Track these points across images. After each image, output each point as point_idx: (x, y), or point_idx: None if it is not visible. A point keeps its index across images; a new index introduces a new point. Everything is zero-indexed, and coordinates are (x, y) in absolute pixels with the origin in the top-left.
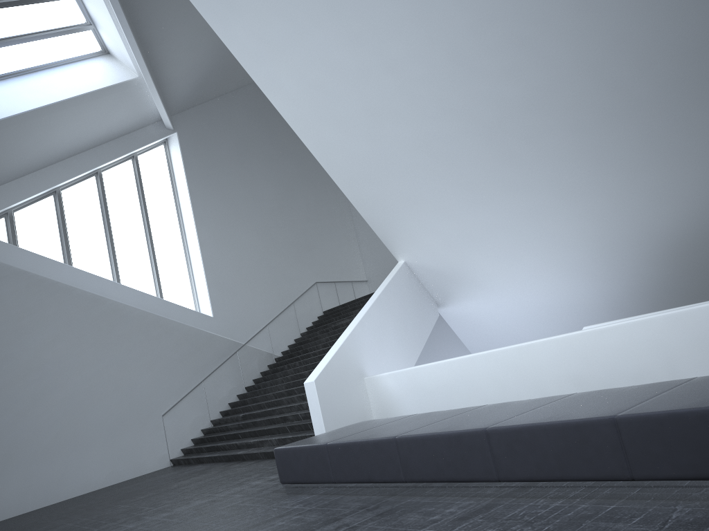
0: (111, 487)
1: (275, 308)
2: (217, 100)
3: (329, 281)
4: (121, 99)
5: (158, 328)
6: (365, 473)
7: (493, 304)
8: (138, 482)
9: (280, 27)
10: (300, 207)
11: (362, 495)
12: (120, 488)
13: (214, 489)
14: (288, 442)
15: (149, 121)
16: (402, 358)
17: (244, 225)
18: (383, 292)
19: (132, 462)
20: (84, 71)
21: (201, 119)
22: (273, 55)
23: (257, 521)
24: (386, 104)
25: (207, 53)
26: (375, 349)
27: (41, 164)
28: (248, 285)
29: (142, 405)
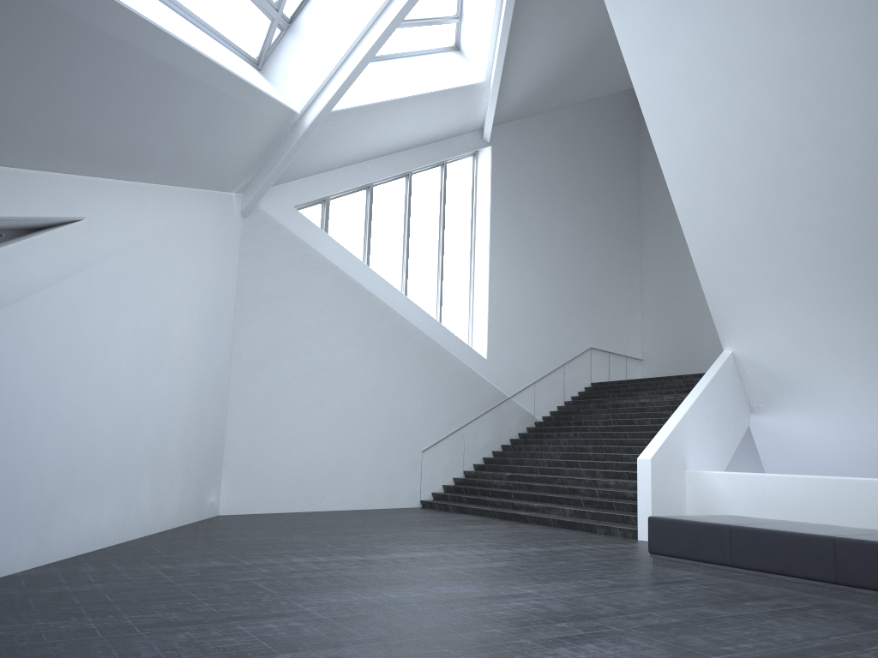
0: (369, 511)
1: (546, 365)
2: (535, 118)
3: (603, 349)
4: (459, 102)
5: (435, 357)
6: (779, 565)
7: (827, 427)
8: (401, 513)
9: (710, 73)
10: (592, 257)
11: (766, 585)
12: (386, 514)
13: (535, 542)
14: (586, 517)
15: (470, 129)
16: (715, 460)
17: (534, 264)
18: (711, 381)
19: (387, 491)
20: (436, 66)
21: (516, 136)
22: (684, 99)
23: (655, 580)
24: (802, 178)
25: (550, 66)
26: (697, 442)
27: (369, 156)
28: (525, 333)
29: (407, 435)
